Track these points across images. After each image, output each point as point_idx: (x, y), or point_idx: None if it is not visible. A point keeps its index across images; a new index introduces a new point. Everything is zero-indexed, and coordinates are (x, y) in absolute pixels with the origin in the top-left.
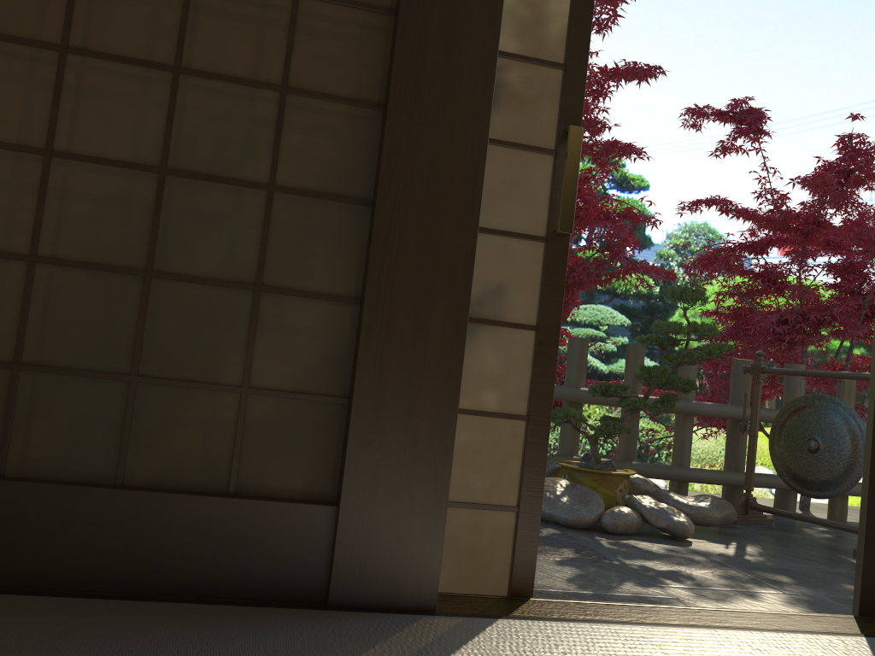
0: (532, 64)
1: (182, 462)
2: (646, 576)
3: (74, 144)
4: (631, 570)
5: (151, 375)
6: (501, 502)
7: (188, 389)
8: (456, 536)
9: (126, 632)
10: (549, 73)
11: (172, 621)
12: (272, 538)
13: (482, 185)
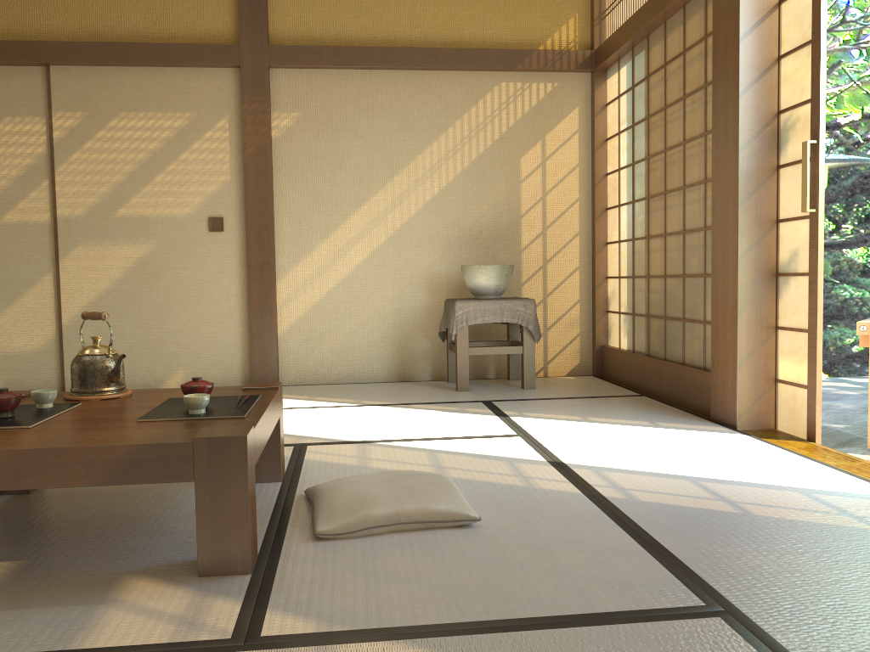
0: (799, 107)
1: (694, 354)
2: None
3: (668, 229)
4: None
5: (686, 318)
6: (802, 383)
7: (693, 323)
8: (787, 401)
9: (636, 407)
10: (806, 107)
11: (654, 408)
12: (705, 388)
13: (737, 206)
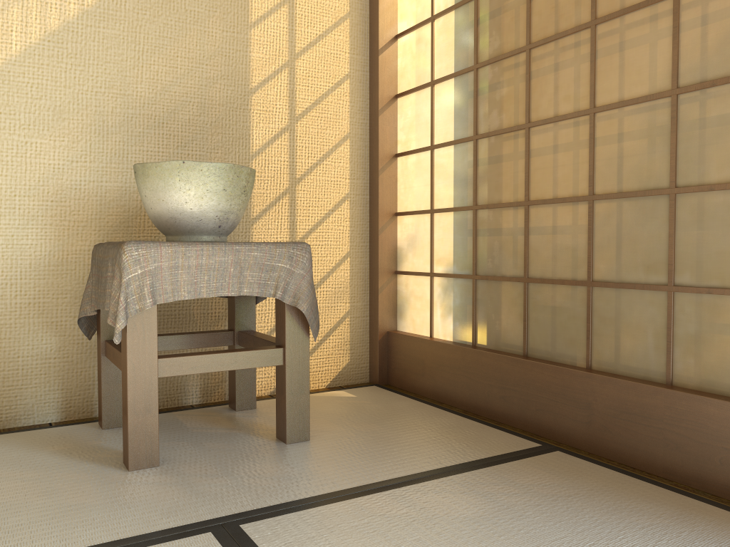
0: None
1: (721, 368)
2: None
3: (607, 97)
4: None
5: (685, 284)
6: None
7: (719, 295)
8: None
9: (621, 509)
10: None
11: (673, 514)
12: None
13: None
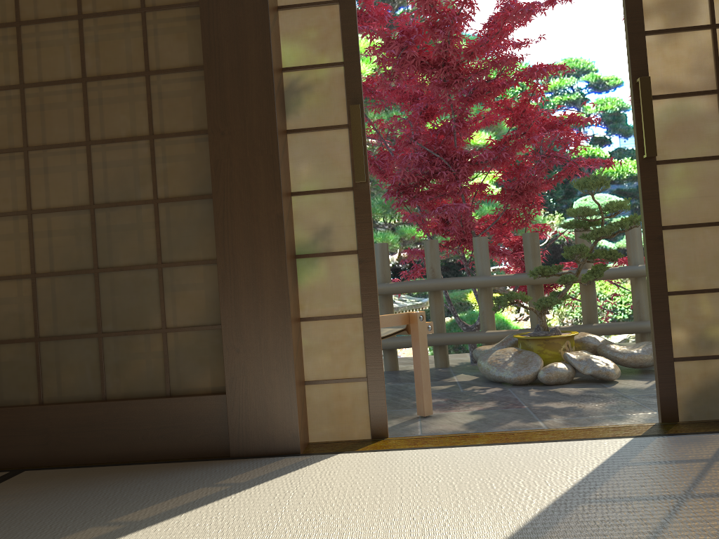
0: (320, 68)
1: (137, 380)
2: (539, 414)
3: (42, 203)
4: (531, 411)
5: (109, 331)
6: (354, 376)
7: (131, 335)
8: (327, 403)
9: (92, 482)
10: (334, 71)
11: (124, 474)
12: (193, 419)
13: (279, 167)
